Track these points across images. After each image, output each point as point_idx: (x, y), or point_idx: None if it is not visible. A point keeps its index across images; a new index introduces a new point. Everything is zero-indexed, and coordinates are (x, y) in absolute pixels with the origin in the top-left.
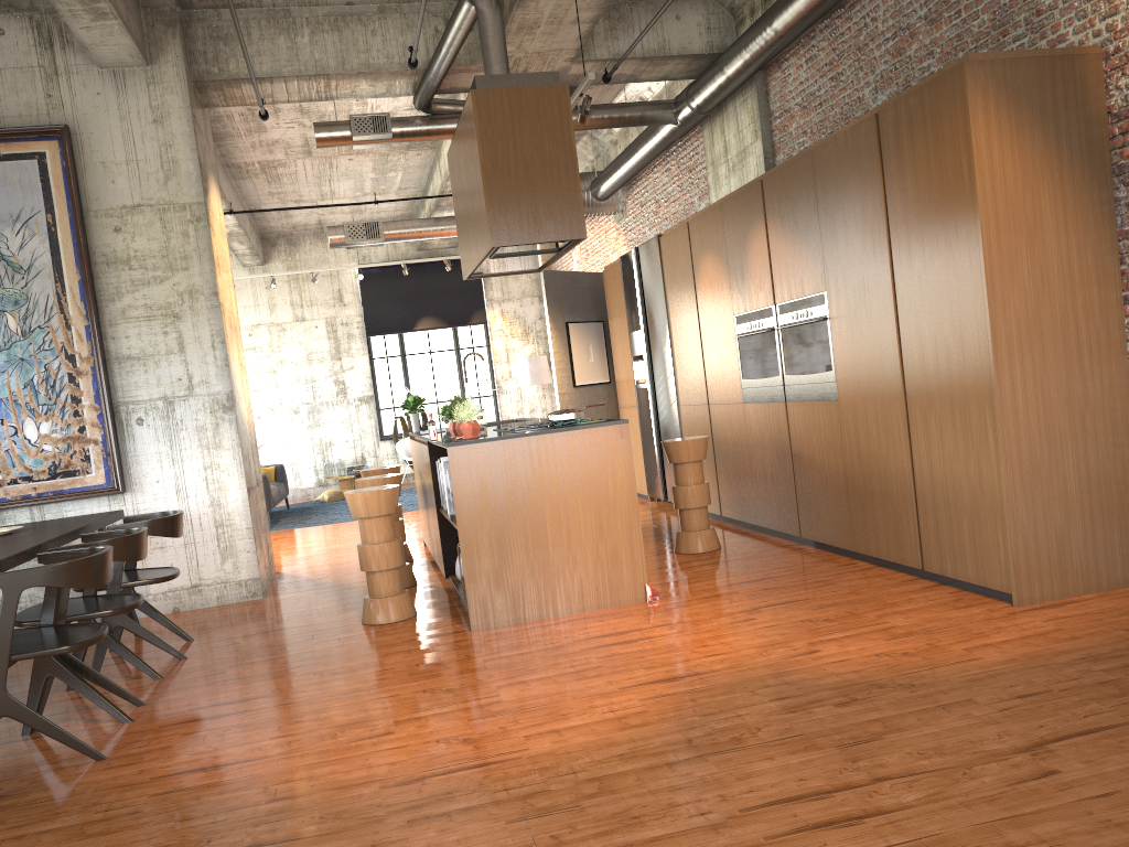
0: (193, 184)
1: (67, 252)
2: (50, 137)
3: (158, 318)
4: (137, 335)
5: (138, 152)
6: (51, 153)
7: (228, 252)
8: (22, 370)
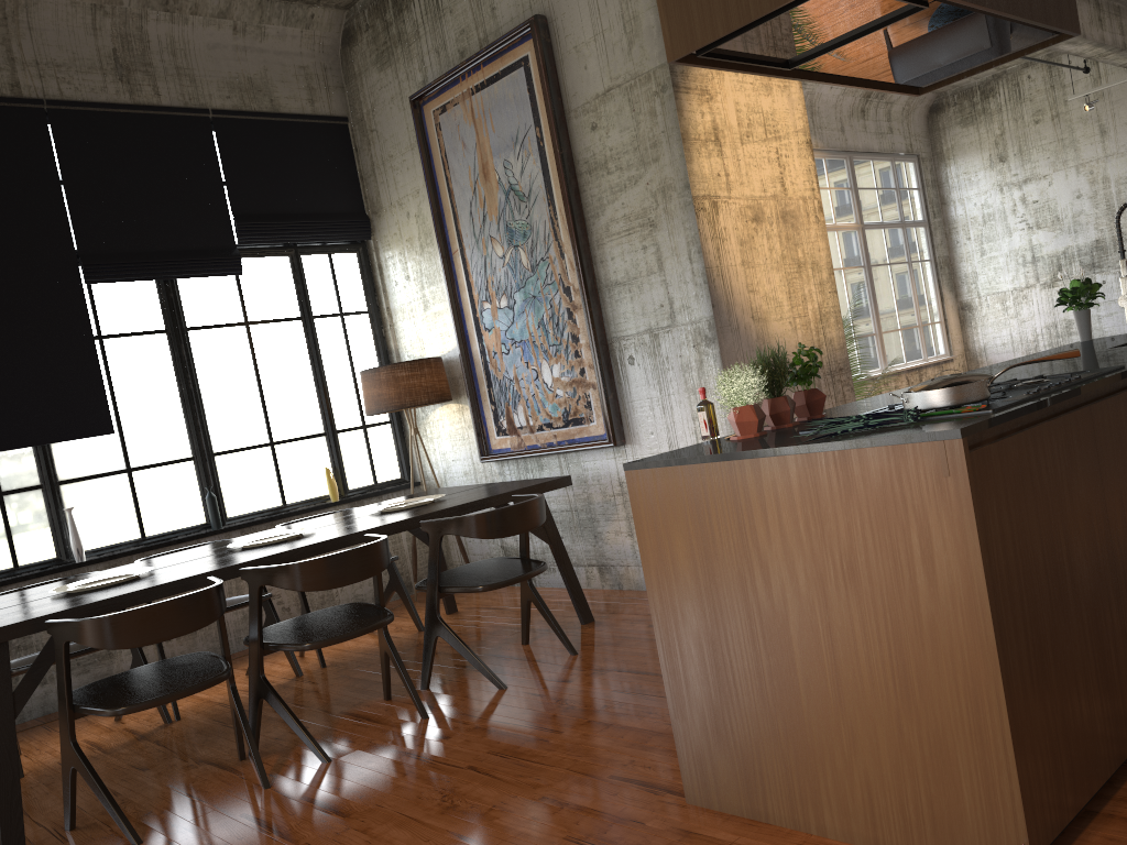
0: (654, 42)
1: (553, 167)
2: (529, 35)
3: (636, 230)
4: (620, 255)
5: (602, 20)
6: (531, 55)
7: (800, 105)
8: (535, 308)
